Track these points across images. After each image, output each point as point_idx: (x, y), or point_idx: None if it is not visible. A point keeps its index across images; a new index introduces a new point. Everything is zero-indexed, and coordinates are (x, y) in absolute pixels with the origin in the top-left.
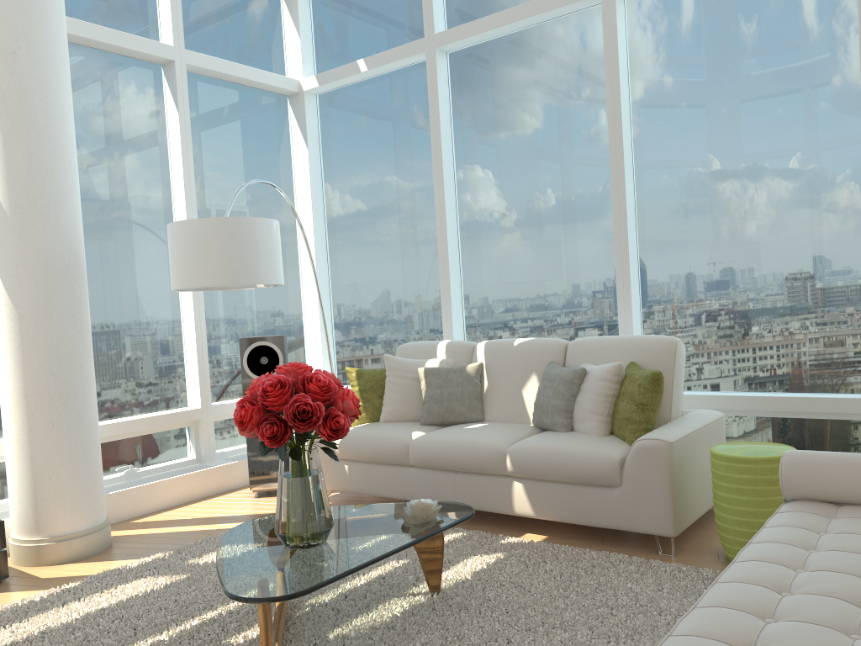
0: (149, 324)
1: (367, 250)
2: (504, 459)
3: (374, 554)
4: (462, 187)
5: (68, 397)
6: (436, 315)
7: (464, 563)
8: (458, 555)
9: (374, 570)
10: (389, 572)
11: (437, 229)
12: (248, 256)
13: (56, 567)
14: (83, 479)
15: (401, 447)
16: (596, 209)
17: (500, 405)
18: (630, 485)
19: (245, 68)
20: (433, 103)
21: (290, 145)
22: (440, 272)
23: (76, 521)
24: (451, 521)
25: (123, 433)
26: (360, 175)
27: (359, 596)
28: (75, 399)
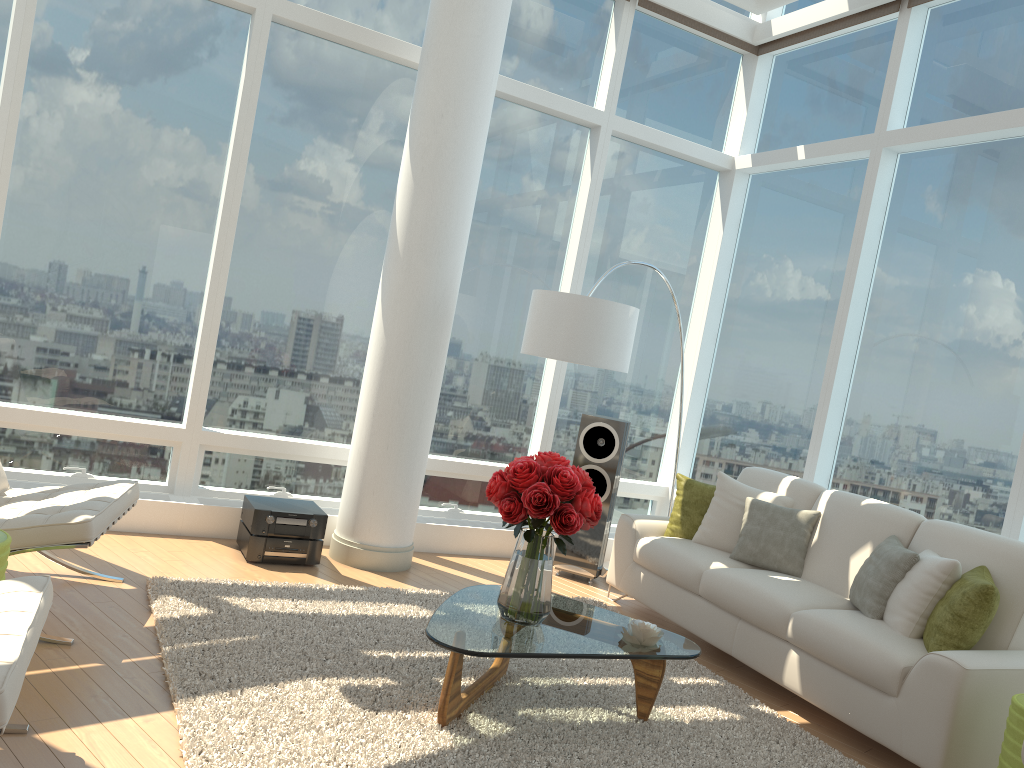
0: (509, 377)
1: (755, 354)
2: (787, 622)
3: (566, 650)
4: (872, 310)
5: (406, 426)
6: (806, 446)
7: (693, 708)
8: (695, 699)
9: (603, 678)
10: (616, 686)
11: (830, 350)
12: (593, 338)
13: (357, 570)
14: (399, 502)
15: (694, 572)
16: (1021, 374)
17: (822, 566)
18: (906, 700)
19: (675, 139)
20: (863, 209)
21: (706, 224)
22: (819, 400)
23: (384, 537)
24: (664, 653)
25: (456, 473)
26: (769, 271)
27: (570, 693)
28: (411, 429)
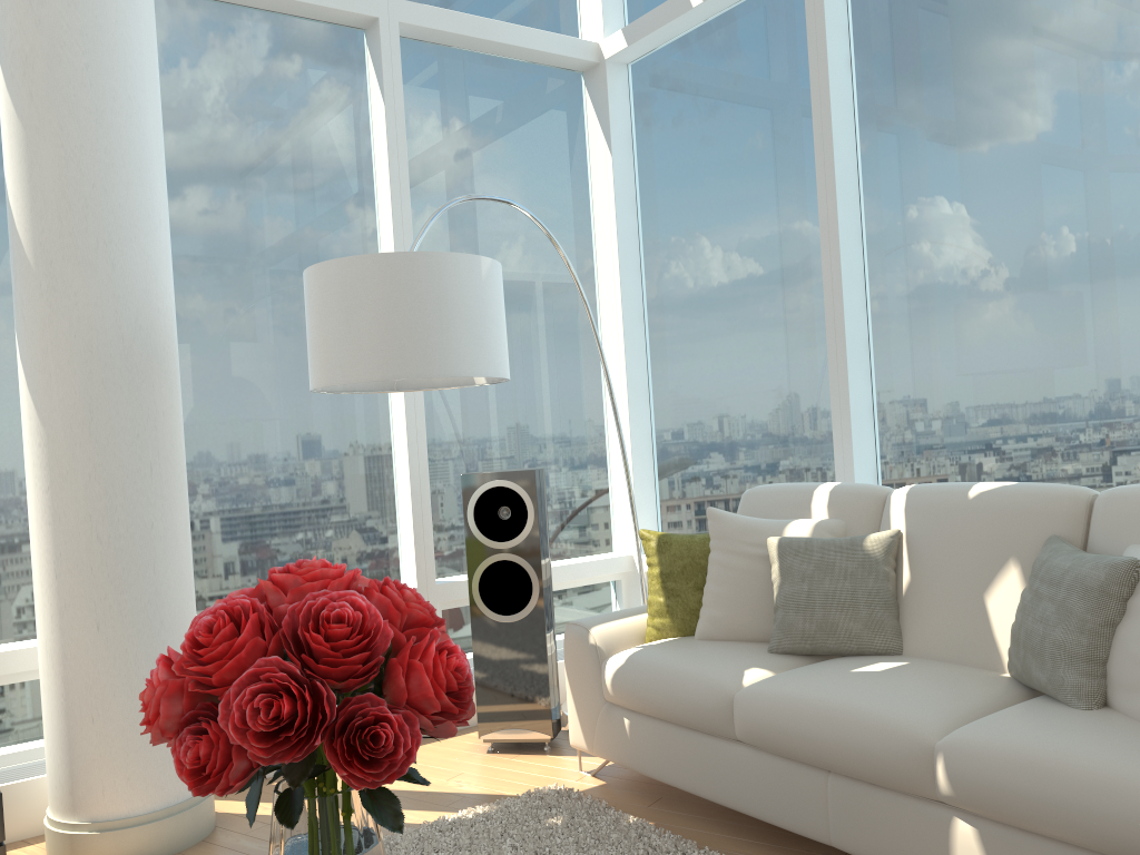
0: (335, 448)
1: (707, 319)
2: (932, 765)
3: None
4: (872, 192)
5: (125, 578)
6: (825, 434)
7: None
8: None
9: None
10: None
11: (824, 272)
12: (426, 326)
13: None
14: None
15: (719, 700)
16: None
17: (936, 625)
18: None
19: (503, 26)
20: (815, 38)
21: (585, 153)
22: (828, 354)
23: (137, 797)
24: None
25: None
26: (695, 190)
27: None
28: (138, 581)
